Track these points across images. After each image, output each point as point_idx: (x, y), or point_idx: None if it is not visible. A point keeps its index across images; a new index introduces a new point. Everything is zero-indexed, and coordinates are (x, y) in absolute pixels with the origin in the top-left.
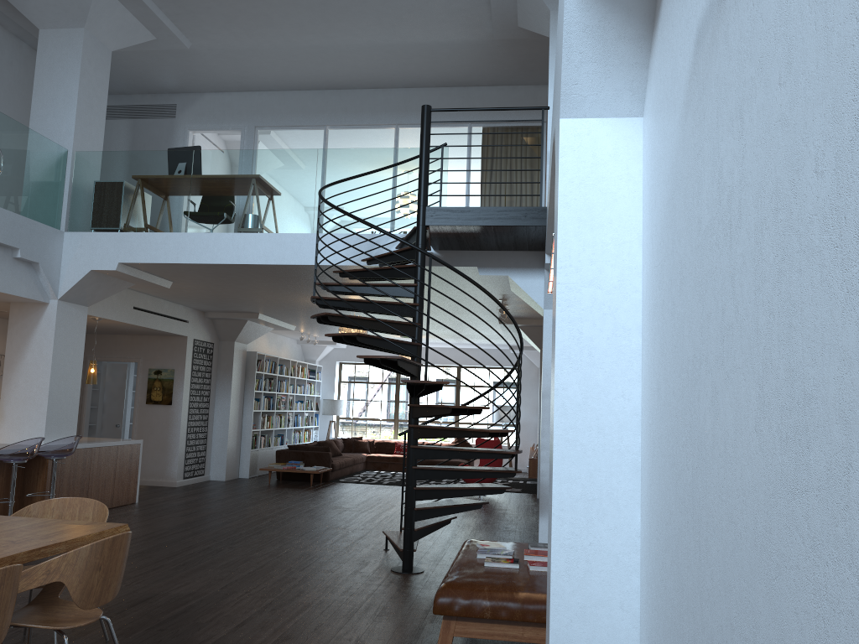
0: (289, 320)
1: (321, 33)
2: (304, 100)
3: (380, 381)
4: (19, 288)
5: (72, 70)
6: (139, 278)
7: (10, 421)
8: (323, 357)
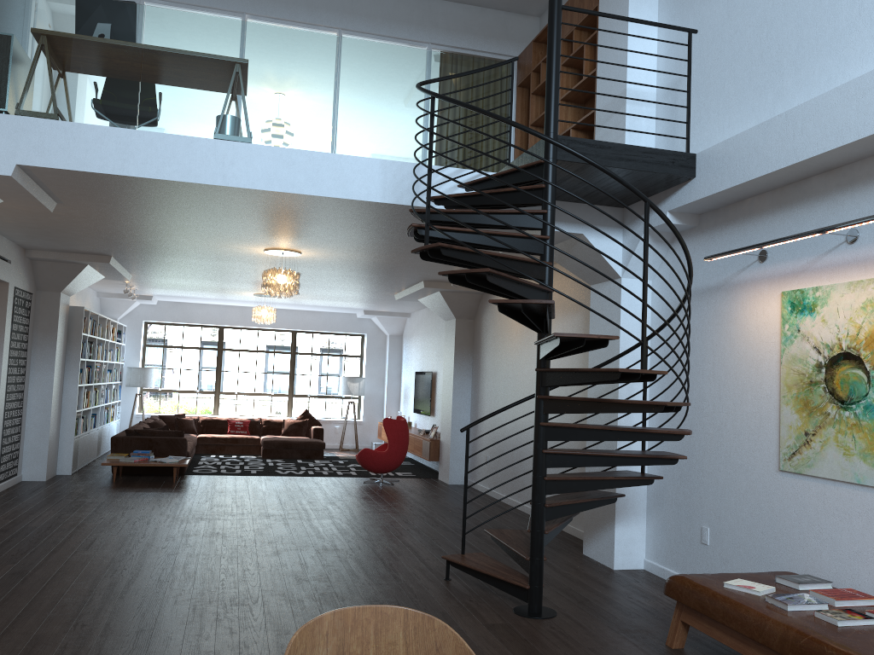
0: (138, 268)
1: None
2: None
3: (197, 346)
4: None
5: None
6: (28, 193)
7: None
8: (125, 315)
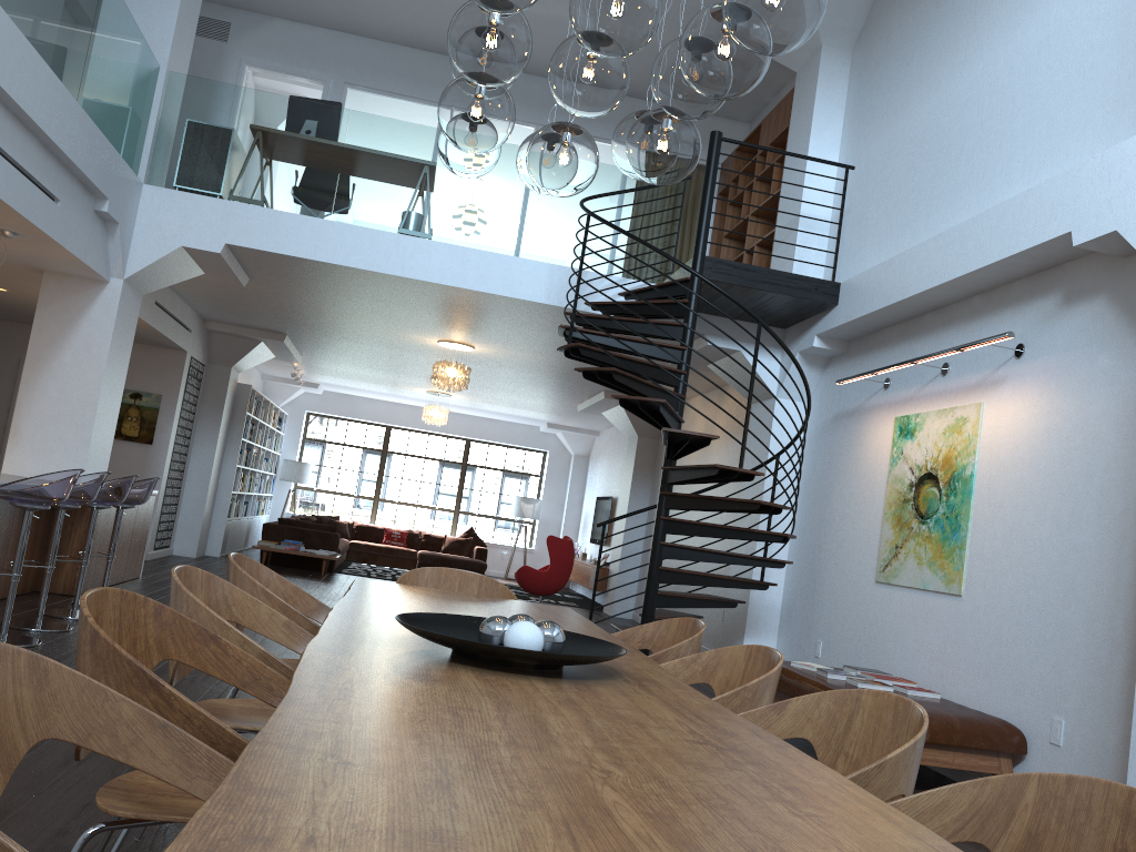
0: (310, 350)
1: None
2: (419, 63)
3: (360, 445)
4: (91, 255)
5: None
6: (229, 268)
7: (28, 444)
8: (288, 402)
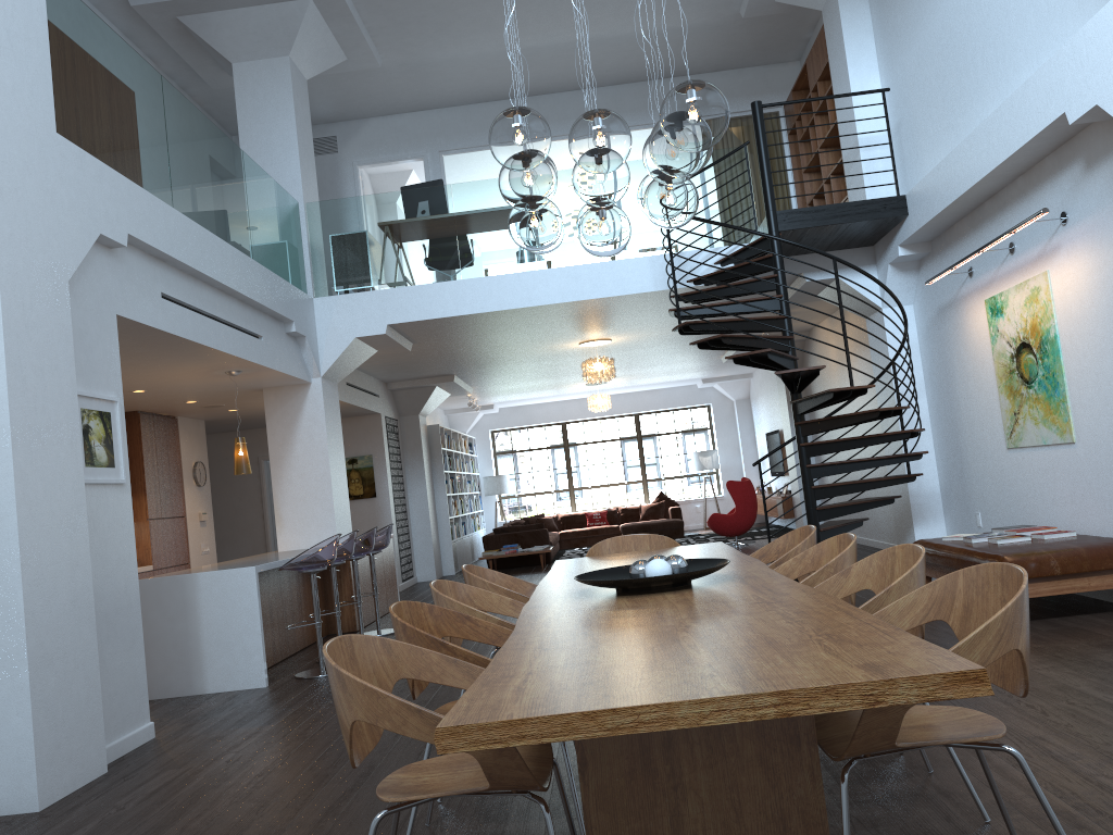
0: (477, 380)
1: (542, 32)
2: (494, 113)
3: (544, 447)
4: (293, 367)
5: (284, 108)
6: (395, 342)
7: (291, 524)
8: (472, 427)
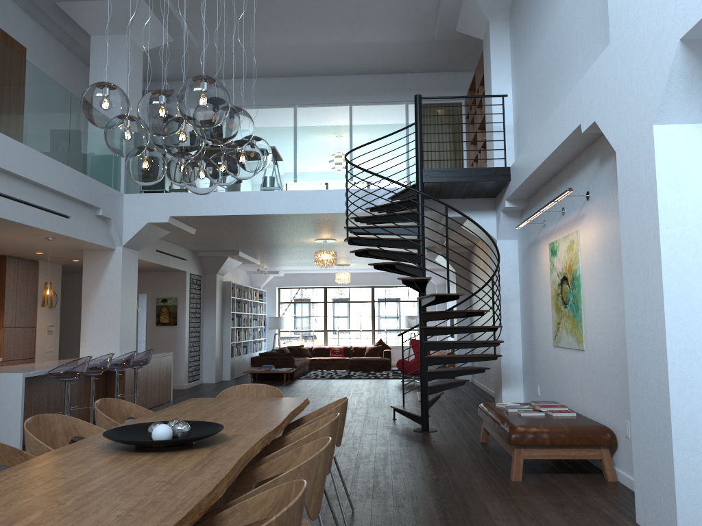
0: (258, 256)
1: (303, 36)
2: (277, 85)
3: (311, 301)
4: (99, 238)
5: (120, 68)
6: (179, 228)
7: (90, 341)
8: (265, 284)
